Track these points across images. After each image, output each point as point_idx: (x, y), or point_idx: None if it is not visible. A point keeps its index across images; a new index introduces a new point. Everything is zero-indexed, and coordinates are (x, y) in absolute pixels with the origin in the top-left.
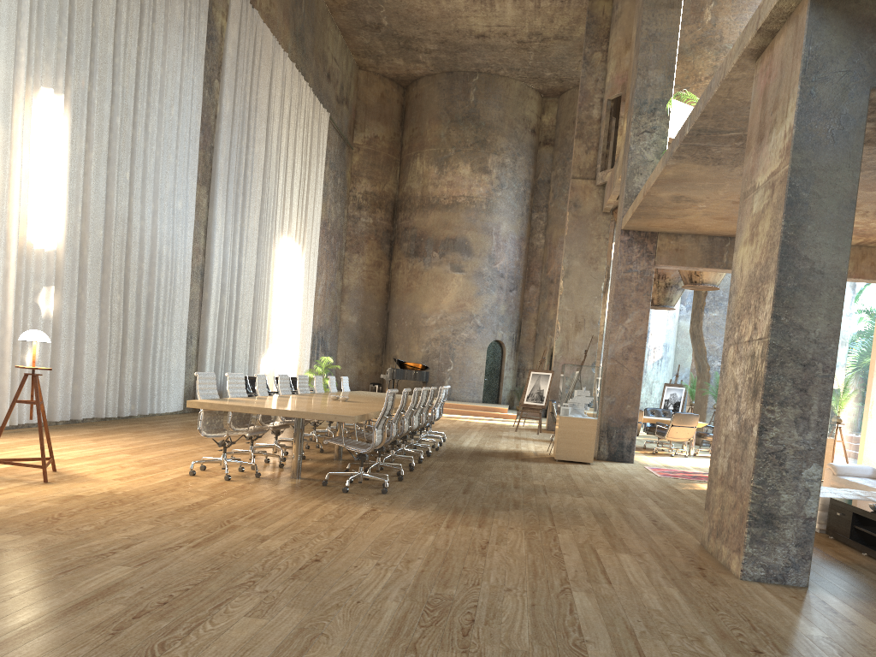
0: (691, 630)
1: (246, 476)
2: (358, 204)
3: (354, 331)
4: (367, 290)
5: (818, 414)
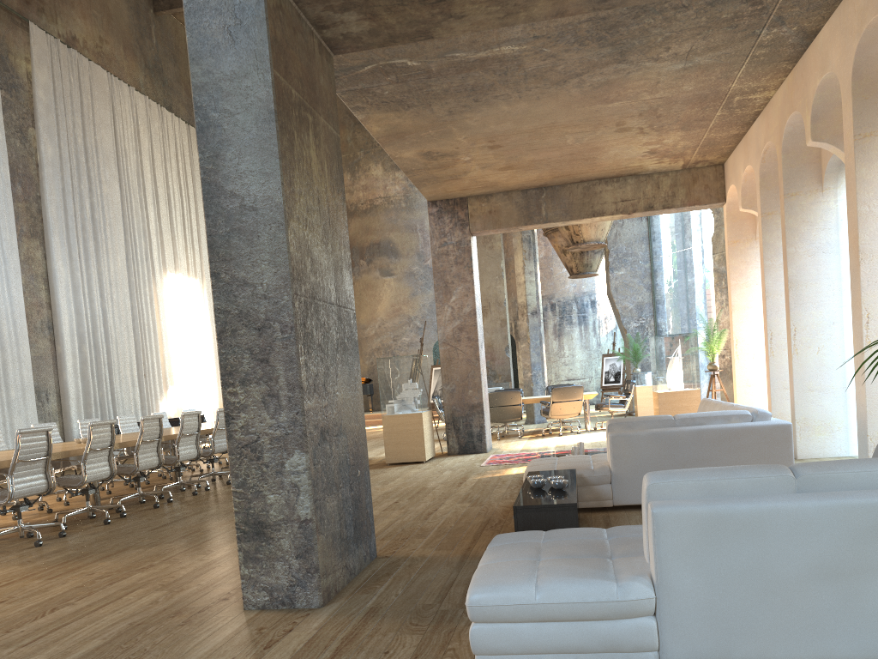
0: None
1: None
2: None
3: None
4: None
5: (288, 388)
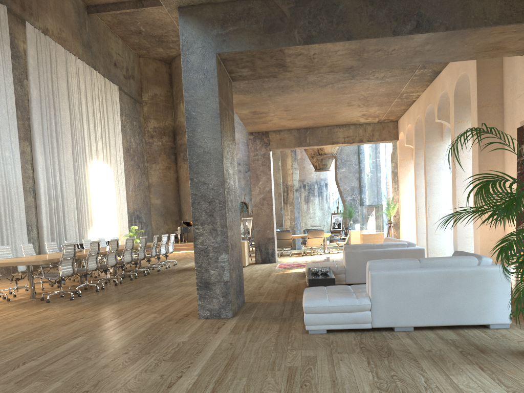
0: (109, 347)
1: (2, 301)
2: (150, 135)
3: (160, 208)
4: (164, 183)
5: (221, 226)
